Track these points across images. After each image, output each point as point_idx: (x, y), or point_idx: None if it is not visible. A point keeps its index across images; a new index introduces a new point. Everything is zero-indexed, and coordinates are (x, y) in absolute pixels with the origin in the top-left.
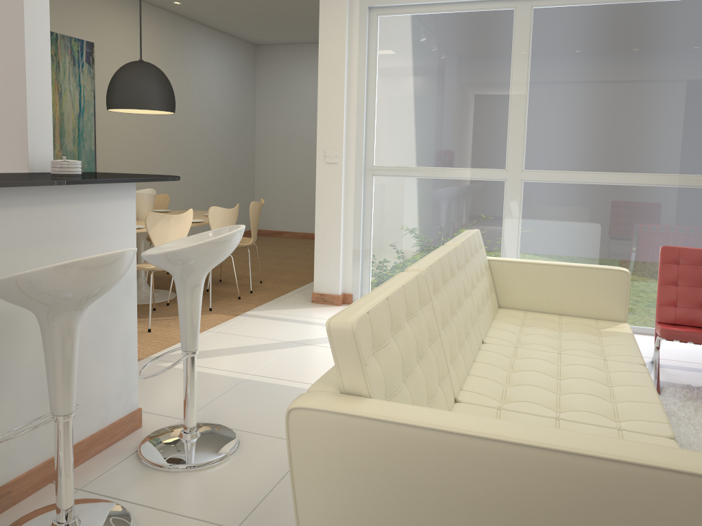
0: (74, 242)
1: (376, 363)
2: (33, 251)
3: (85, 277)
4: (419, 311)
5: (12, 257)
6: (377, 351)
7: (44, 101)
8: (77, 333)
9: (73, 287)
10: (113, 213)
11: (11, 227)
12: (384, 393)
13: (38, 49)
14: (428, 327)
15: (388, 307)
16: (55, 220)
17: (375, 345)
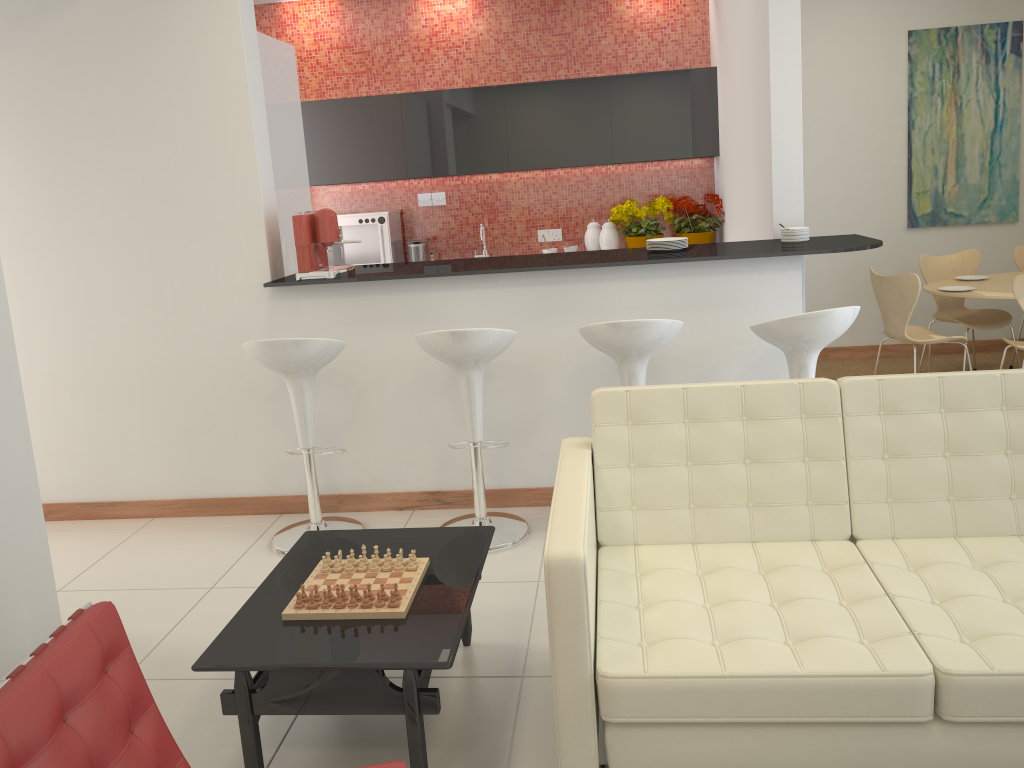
0: (718, 308)
1: (622, 431)
2: (675, 313)
3: (608, 336)
4: (782, 419)
5: (655, 316)
6: (635, 424)
7: (792, 170)
8: (635, 377)
9: (605, 342)
10: (768, 284)
11: (654, 293)
12: (624, 456)
13: (786, 121)
14: (804, 440)
15: (681, 396)
16: (697, 289)
17: (633, 419)
